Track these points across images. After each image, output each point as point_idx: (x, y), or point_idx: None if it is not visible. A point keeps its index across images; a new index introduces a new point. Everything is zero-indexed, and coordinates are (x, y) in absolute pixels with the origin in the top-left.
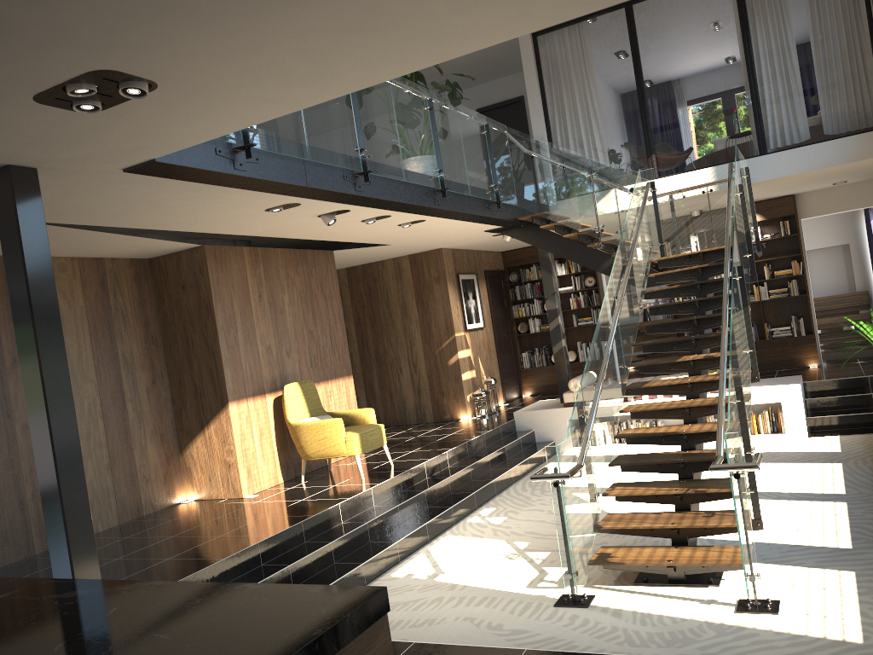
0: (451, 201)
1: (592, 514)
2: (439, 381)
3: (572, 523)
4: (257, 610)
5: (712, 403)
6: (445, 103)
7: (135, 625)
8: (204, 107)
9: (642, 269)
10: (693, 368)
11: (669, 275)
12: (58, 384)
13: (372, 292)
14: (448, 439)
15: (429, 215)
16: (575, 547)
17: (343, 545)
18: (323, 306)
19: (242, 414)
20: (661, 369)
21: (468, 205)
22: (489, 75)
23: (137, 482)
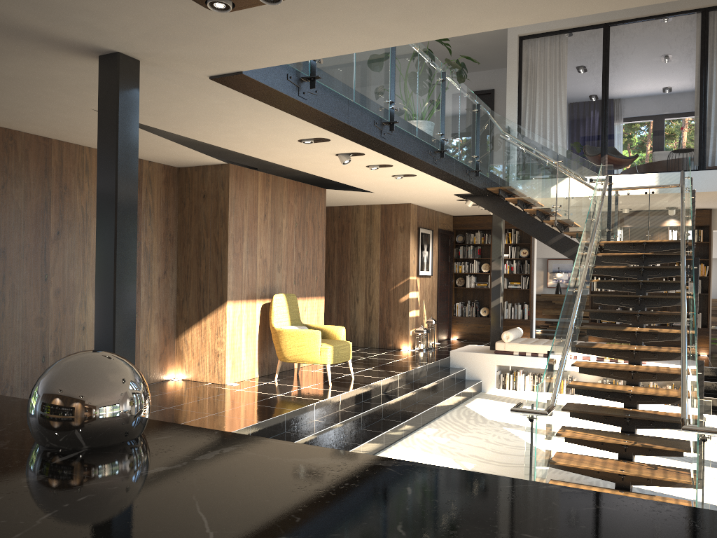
0: (444, 162)
1: (549, 450)
2: (389, 314)
3: (538, 455)
4: (626, 523)
5: (657, 371)
6: (453, 79)
7: (472, 516)
8: (315, 26)
9: (594, 247)
10: (635, 339)
11: (614, 257)
12: (127, 255)
13: (344, 231)
14: (396, 364)
15: (423, 171)
16: (537, 476)
17: (317, 440)
18: (311, 234)
19: (236, 313)
20: (606, 335)
21: (455, 168)
22: (469, 67)
23: (138, 356)
